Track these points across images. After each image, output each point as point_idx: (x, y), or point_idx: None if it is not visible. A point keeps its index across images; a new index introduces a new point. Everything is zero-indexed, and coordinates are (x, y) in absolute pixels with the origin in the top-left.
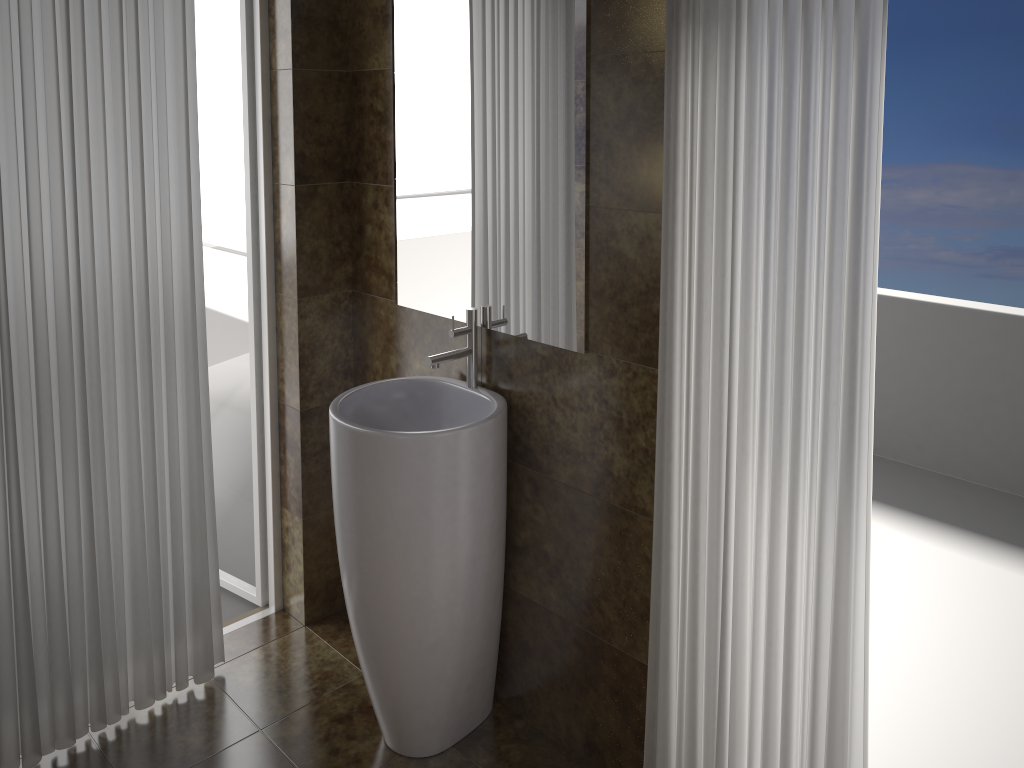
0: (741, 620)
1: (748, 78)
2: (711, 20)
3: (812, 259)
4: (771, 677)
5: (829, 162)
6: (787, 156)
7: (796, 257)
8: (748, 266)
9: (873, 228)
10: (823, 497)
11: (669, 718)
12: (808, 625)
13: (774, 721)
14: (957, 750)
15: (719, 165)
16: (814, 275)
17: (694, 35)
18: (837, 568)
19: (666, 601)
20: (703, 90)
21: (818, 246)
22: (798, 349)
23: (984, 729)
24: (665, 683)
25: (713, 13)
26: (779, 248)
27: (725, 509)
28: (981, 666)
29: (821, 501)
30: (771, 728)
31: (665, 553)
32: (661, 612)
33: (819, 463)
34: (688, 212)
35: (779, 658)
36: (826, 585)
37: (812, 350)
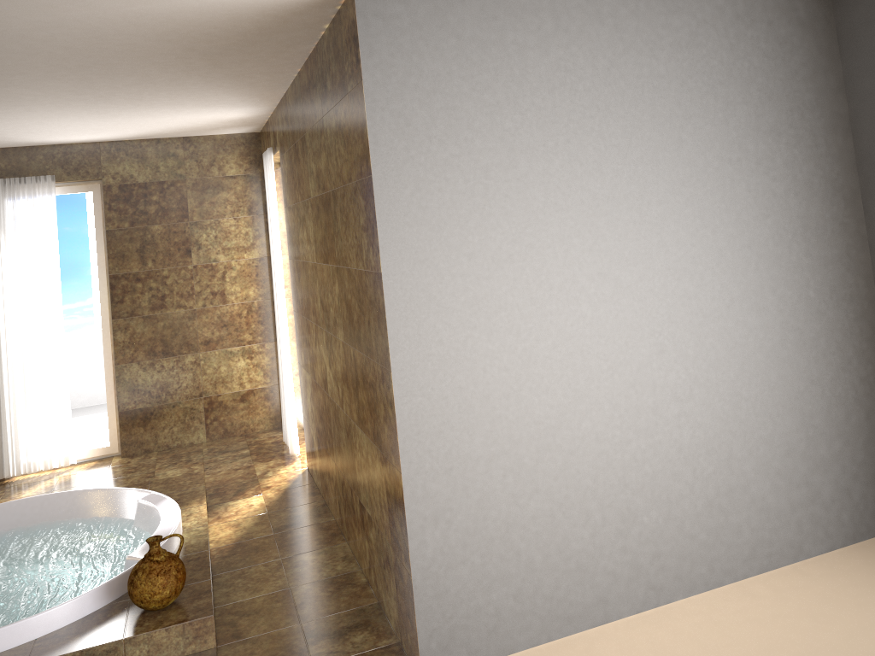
0: (31, 394)
1: (20, 246)
2: (6, 232)
3: (43, 290)
4: (42, 404)
5: (46, 265)
6: (34, 265)
7: (39, 290)
8: (24, 295)
9: (59, 279)
10: (53, 348)
11: (8, 439)
12: (51, 384)
13: (44, 416)
14: (77, 447)
15: (13, 270)
16: (44, 293)
17: (0, 236)
18: (59, 363)
19: (4, 402)
20: (6, 251)
21: (45, 286)
22: (42, 313)
23: (82, 442)
24: (6, 428)
25: (6, 230)
26: (34, 288)
27: (23, 364)
28: (74, 436)
29: (53, 349)
30: (44, 418)
31: (3, 388)
32: (3, 407)
33: (51, 339)
34: (2, 285)
35: (44, 398)
36: (56, 371)
37: (46, 312)
